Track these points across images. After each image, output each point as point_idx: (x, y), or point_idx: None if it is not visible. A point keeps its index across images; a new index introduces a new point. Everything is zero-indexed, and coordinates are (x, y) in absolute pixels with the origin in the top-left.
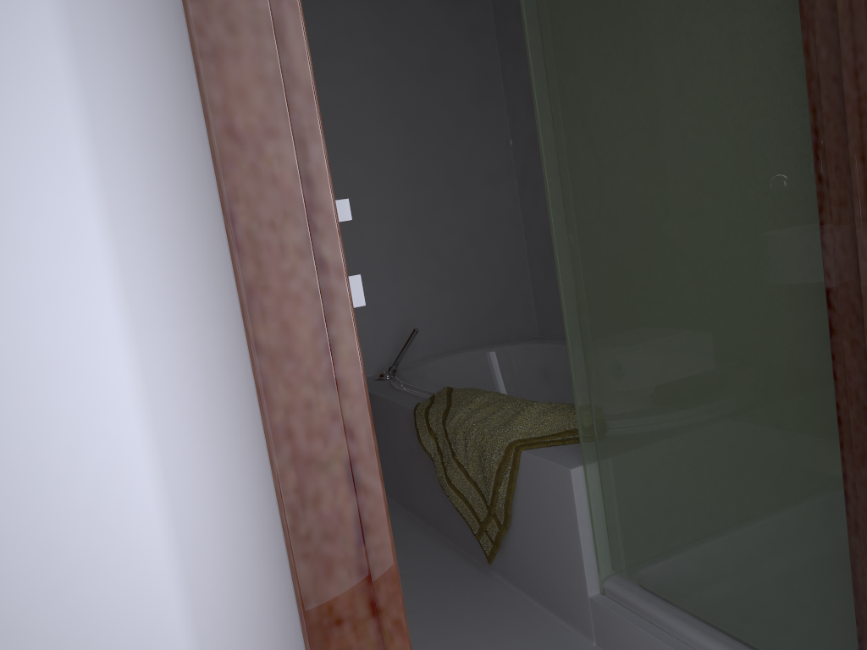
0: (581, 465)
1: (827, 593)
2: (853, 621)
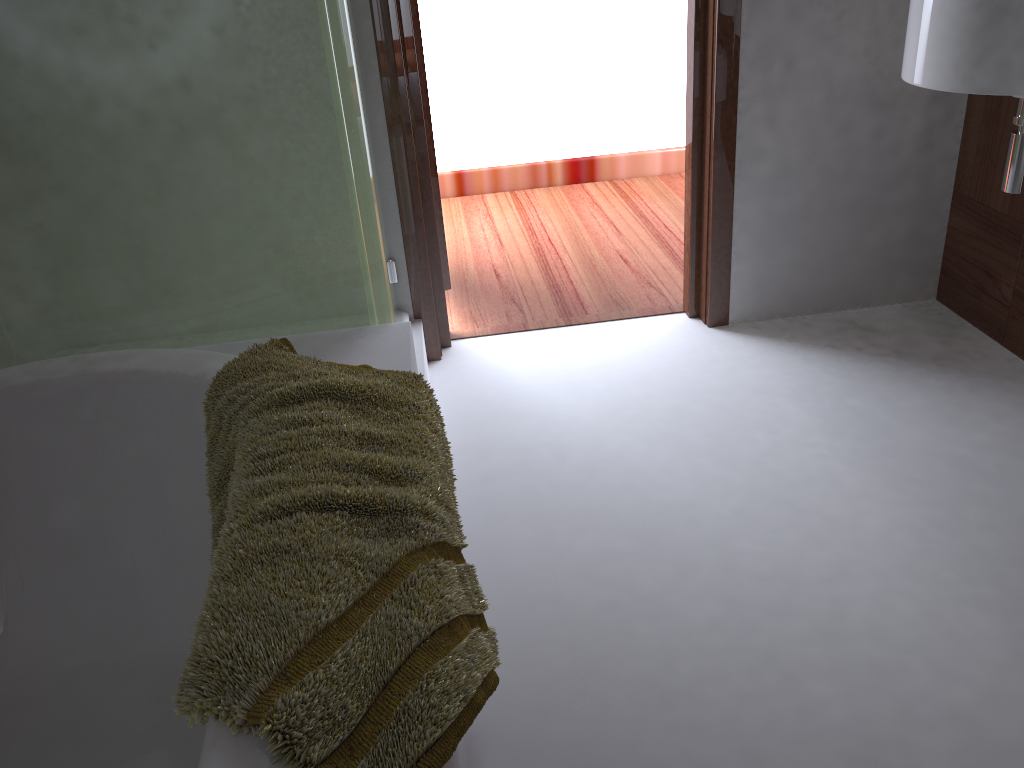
0: (392, 323)
1: (386, 252)
2: (388, 258)
